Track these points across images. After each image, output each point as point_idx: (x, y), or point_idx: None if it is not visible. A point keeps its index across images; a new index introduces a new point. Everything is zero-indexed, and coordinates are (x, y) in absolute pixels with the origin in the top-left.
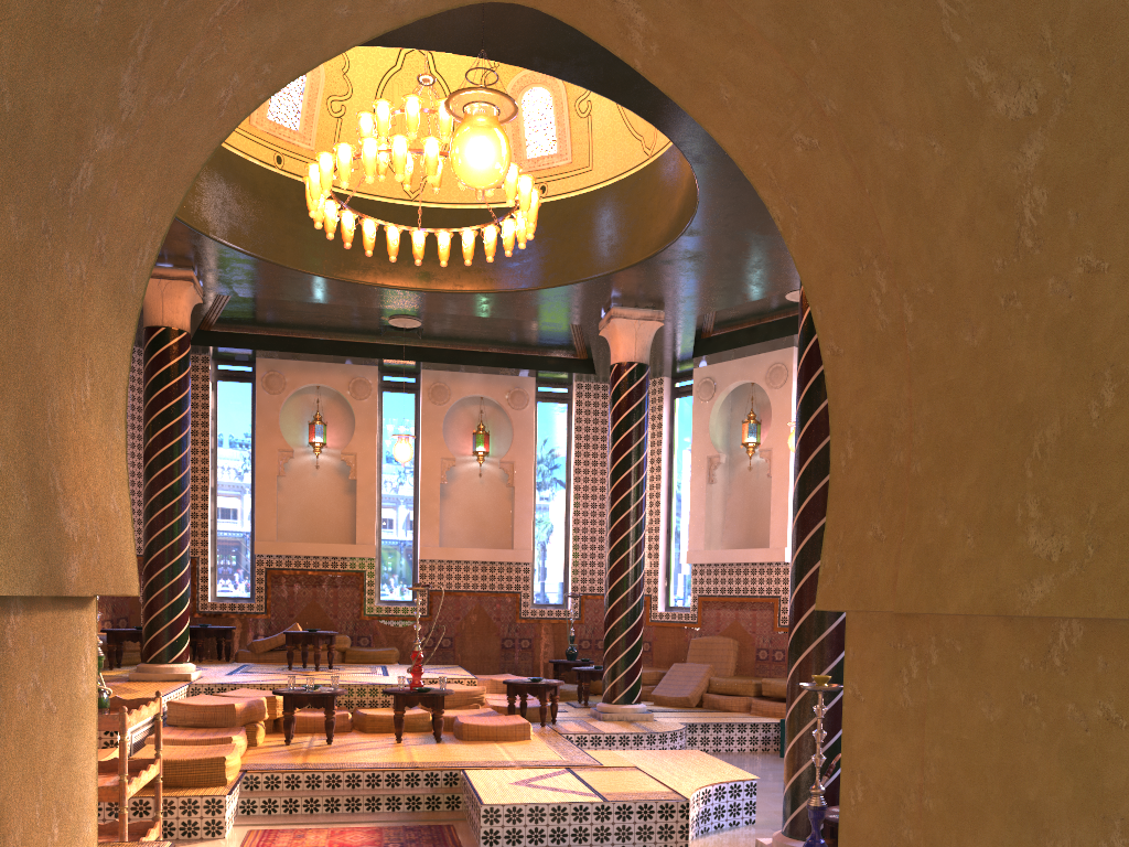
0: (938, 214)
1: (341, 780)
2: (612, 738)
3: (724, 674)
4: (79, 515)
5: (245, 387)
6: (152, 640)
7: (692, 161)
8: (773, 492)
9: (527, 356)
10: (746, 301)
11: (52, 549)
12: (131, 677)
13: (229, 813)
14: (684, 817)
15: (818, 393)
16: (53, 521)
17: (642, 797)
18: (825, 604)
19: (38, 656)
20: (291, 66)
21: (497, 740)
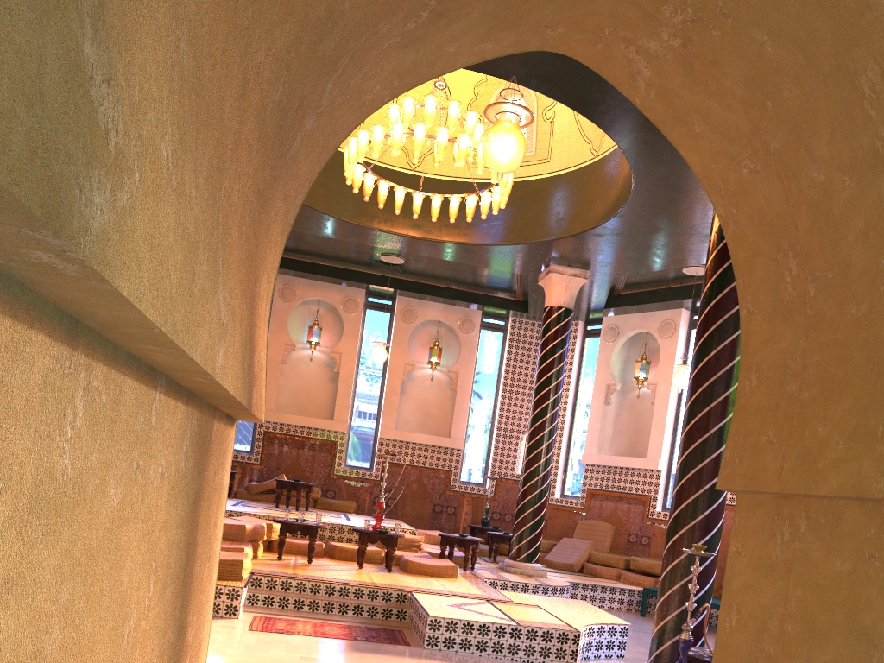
0: (842, 225)
1: (321, 588)
2: (516, 585)
3: (601, 550)
4: (257, 362)
5: None
6: None
7: (633, 164)
8: (654, 416)
9: (478, 294)
10: (653, 270)
11: (251, 381)
12: None
13: (242, 601)
14: (575, 644)
15: (711, 342)
16: (252, 362)
17: (545, 626)
18: (723, 485)
19: (218, 451)
20: (409, 82)
21: (432, 576)
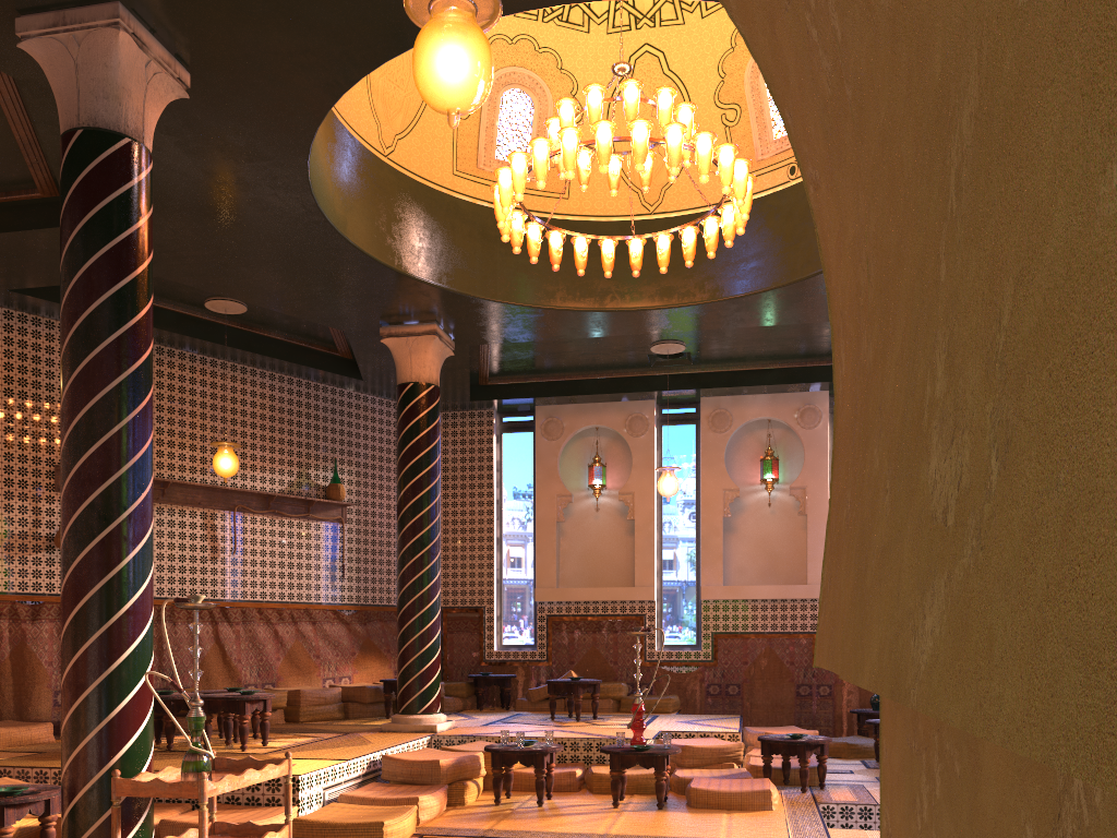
0: None
1: None
2: None
3: None
4: None
5: (527, 436)
6: (403, 690)
7: None
8: None
9: (815, 368)
10: None
11: None
12: (383, 728)
13: None
14: None
15: None
16: None
17: None
18: (818, 658)
19: None
20: None
21: (731, 809)
